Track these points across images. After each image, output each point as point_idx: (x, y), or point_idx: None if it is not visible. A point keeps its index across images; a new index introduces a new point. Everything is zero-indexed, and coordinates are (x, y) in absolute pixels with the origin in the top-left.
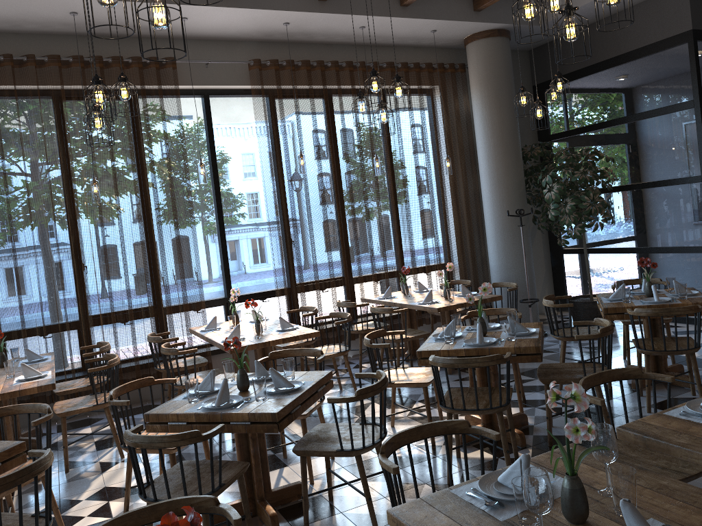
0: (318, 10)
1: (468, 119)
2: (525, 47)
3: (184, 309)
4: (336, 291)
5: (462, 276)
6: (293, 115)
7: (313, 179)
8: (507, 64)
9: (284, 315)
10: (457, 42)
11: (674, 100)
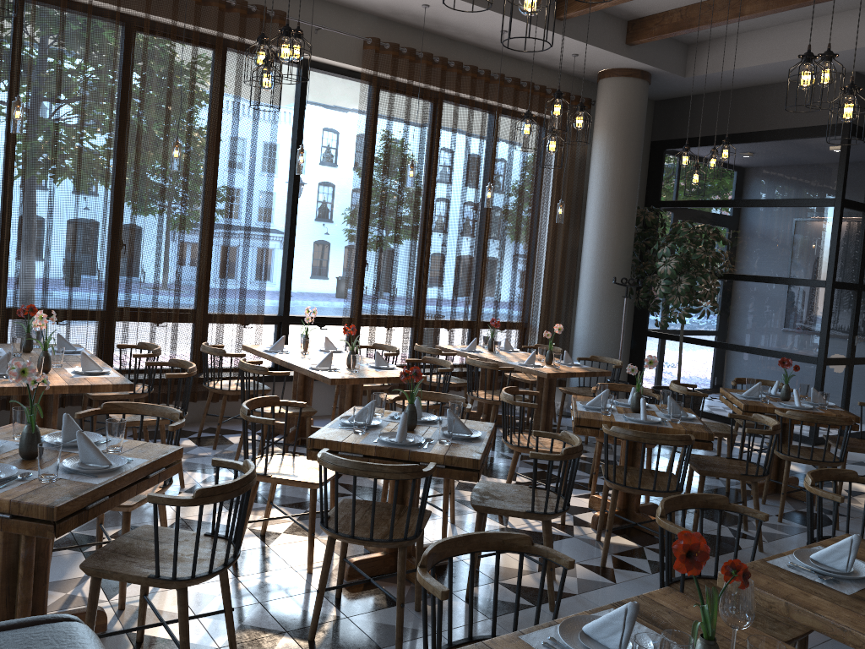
0: (470, 0)
1: (583, 164)
2: (654, 96)
3: (238, 320)
4: (408, 332)
5: (542, 341)
6: (403, 115)
7: (409, 196)
8: (643, 112)
9: None
10: (590, 73)
11: (813, 194)
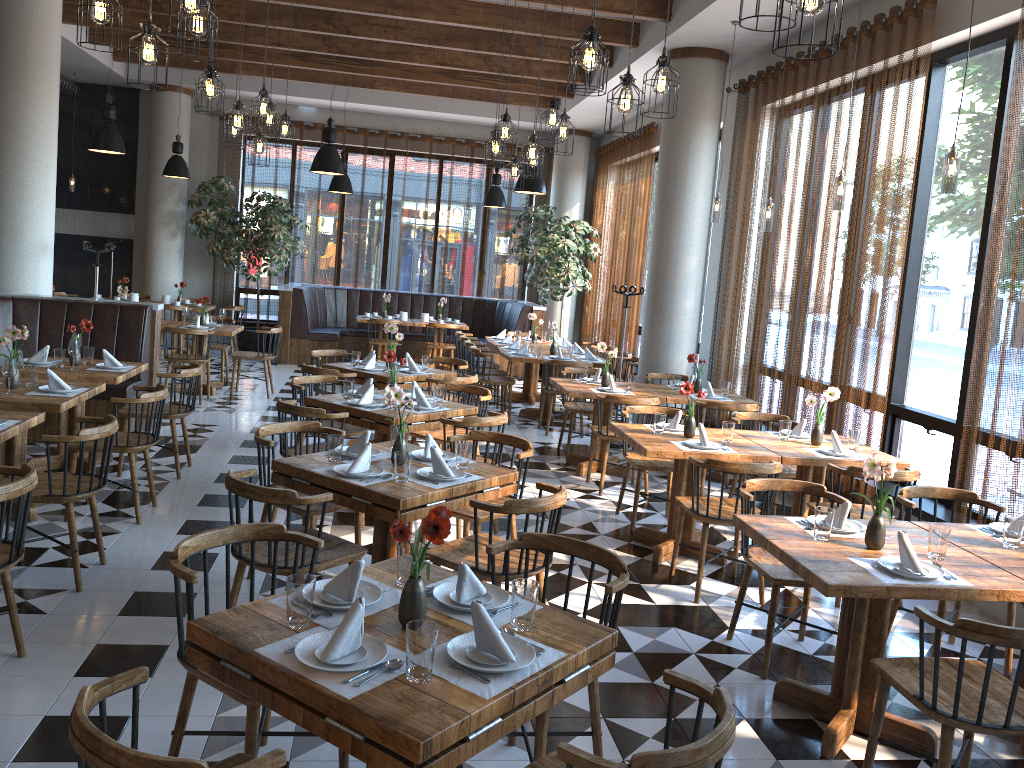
0: None
1: None
2: None
3: (855, 407)
4: None
5: None
6: None
7: None
8: None
9: (955, 486)
10: None
11: None
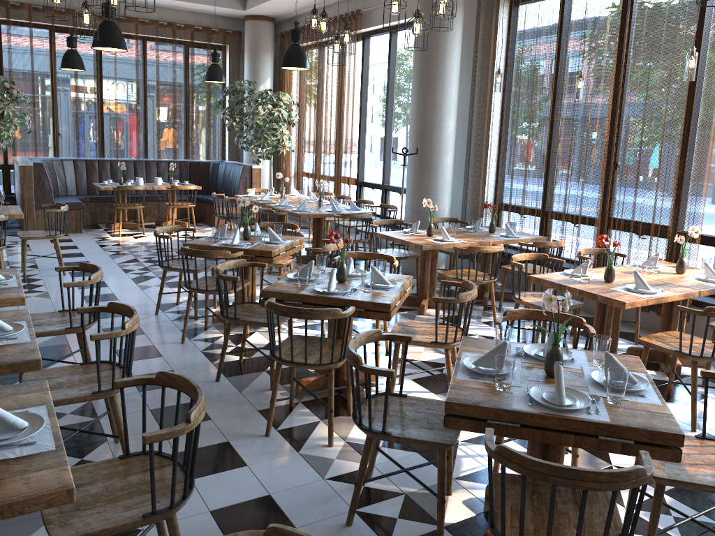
0: None
1: None
2: None
3: (669, 237)
4: None
5: None
6: None
7: None
8: None
9: None
10: None
11: None
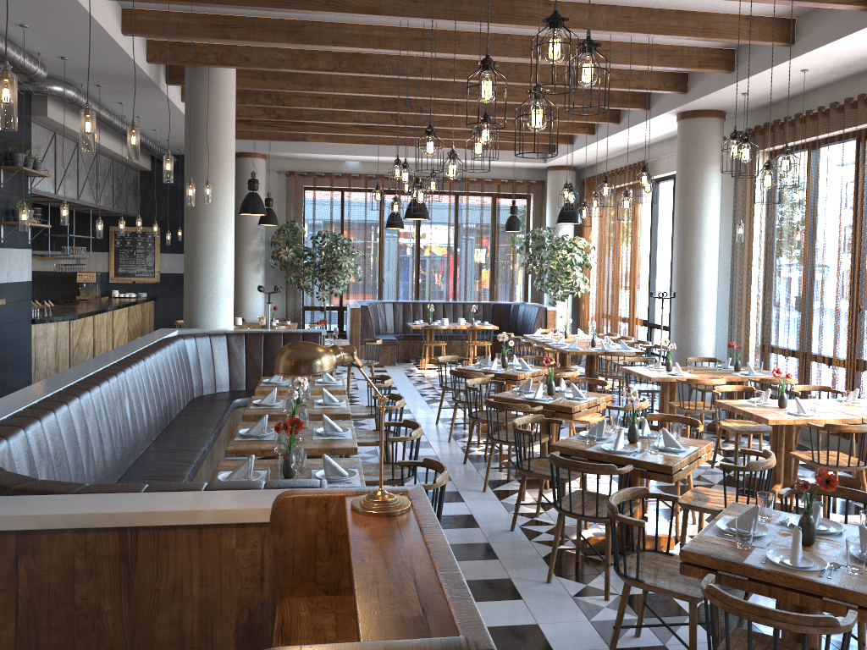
0: None
1: None
2: None
3: None
4: None
5: None
6: None
7: None
8: None
9: None
10: None
11: None
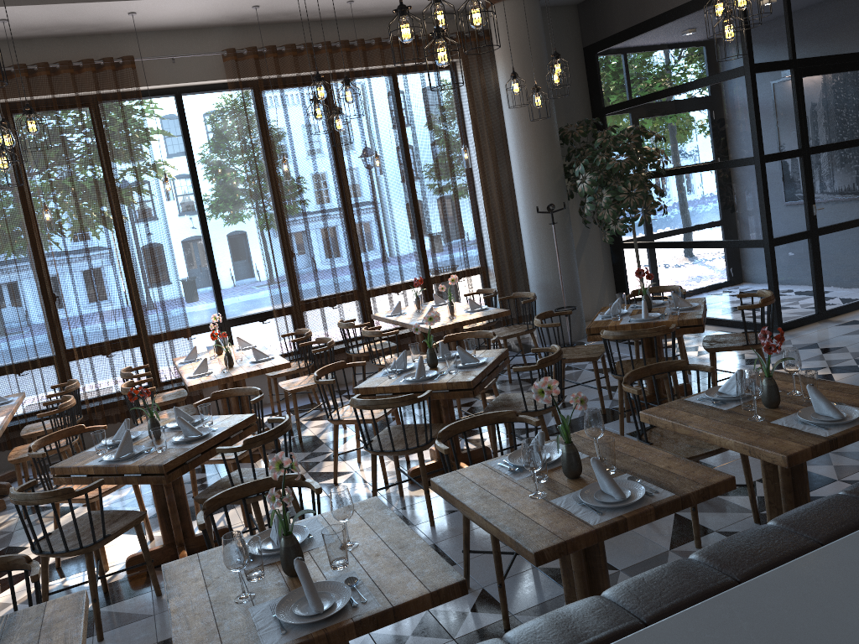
0: None
1: (498, 97)
2: (570, 1)
3: (166, 338)
4: (344, 308)
5: (496, 282)
6: (279, 110)
7: (309, 183)
8: (535, 30)
9: (283, 338)
10: None
11: (725, 66)
